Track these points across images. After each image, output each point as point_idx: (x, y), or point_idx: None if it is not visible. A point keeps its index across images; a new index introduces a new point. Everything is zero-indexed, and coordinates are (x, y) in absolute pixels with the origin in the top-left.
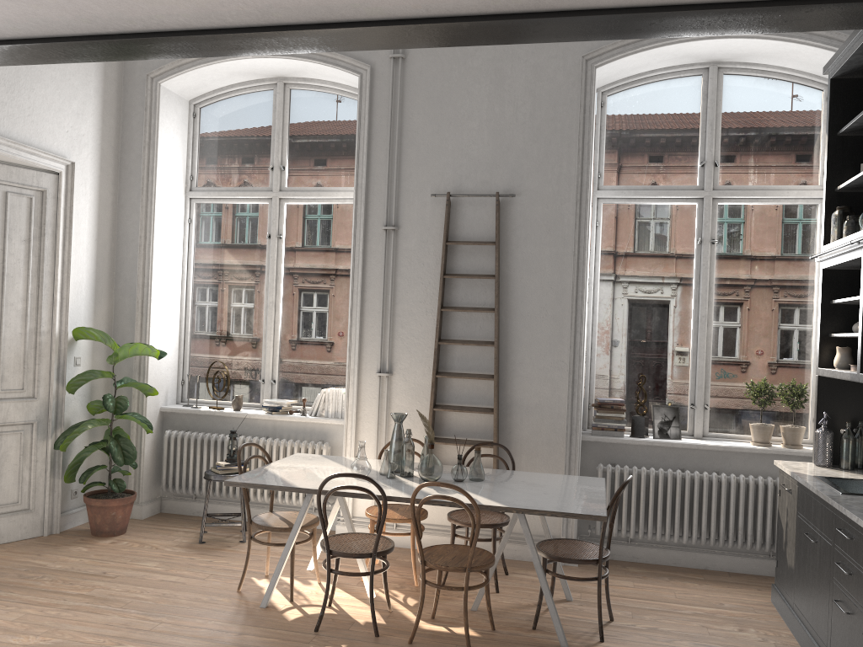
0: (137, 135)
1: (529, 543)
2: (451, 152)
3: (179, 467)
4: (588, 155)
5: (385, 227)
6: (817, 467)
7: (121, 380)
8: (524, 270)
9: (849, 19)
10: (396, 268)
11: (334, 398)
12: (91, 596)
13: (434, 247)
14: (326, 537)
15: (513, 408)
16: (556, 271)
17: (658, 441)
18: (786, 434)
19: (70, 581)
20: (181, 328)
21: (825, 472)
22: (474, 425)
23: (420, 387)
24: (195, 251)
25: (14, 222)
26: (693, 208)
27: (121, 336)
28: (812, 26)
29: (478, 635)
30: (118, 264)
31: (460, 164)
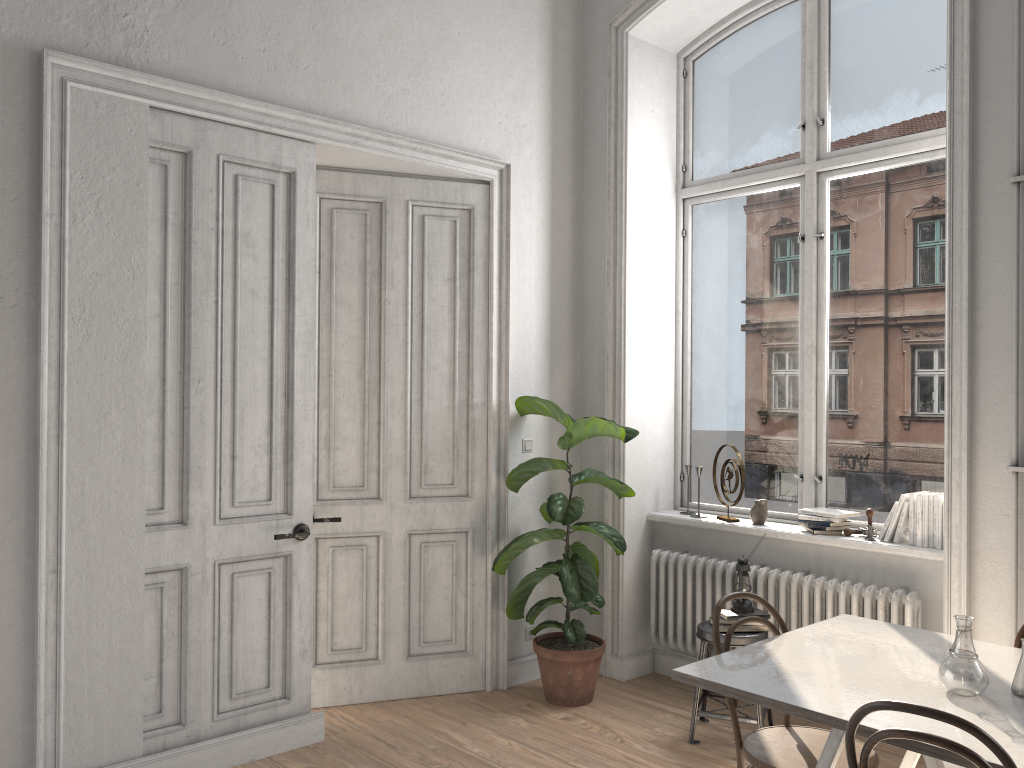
0: (601, 116)
1: None
2: None
3: (673, 609)
4: None
5: (1015, 177)
6: None
7: (580, 473)
8: None
9: None
10: None
11: (925, 510)
12: None
13: None
14: None
15: None
16: None
17: None
18: None
19: None
20: (677, 396)
21: None
22: None
23: None
24: (693, 278)
25: (434, 256)
26: None
27: (590, 409)
28: None
29: None
30: (583, 305)
31: None
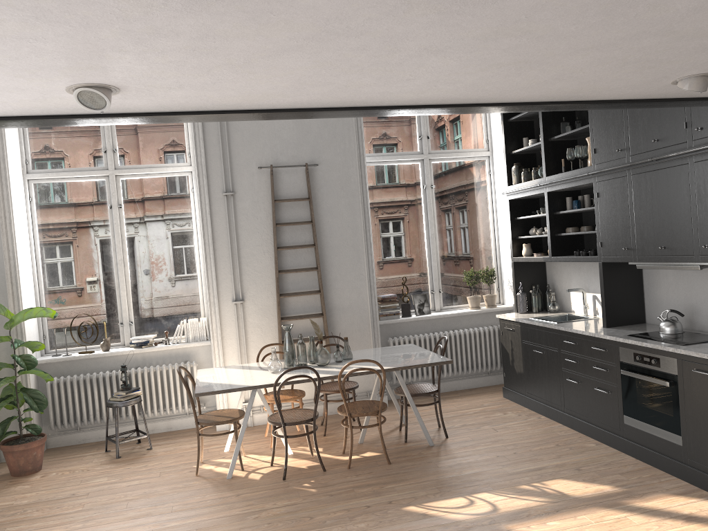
0: None
1: (405, 388)
2: (267, 135)
3: (65, 407)
4: (362, 135)
5: (226, 193)
6: (522, 314)
7: (15, 342)
8: (329, 215)
9: (667, 105)
10: (237, 223)
11: (192, 326)
12: (90, 509)
13: (263, 205)
14: (281, 414)
15: (334, 310)
16: (350, 214)
17: (421, 316)
18: (488, 299)
19: (54, 506)
20: (36, 292)
21: (529, 315)
22: (309, 327)
23: (266, 307)
24: (39, 224)
25: None
26: (417, 166)
27: None
28: (652, 107)
29: (380, 454)
30: None
31: (275, 144)
